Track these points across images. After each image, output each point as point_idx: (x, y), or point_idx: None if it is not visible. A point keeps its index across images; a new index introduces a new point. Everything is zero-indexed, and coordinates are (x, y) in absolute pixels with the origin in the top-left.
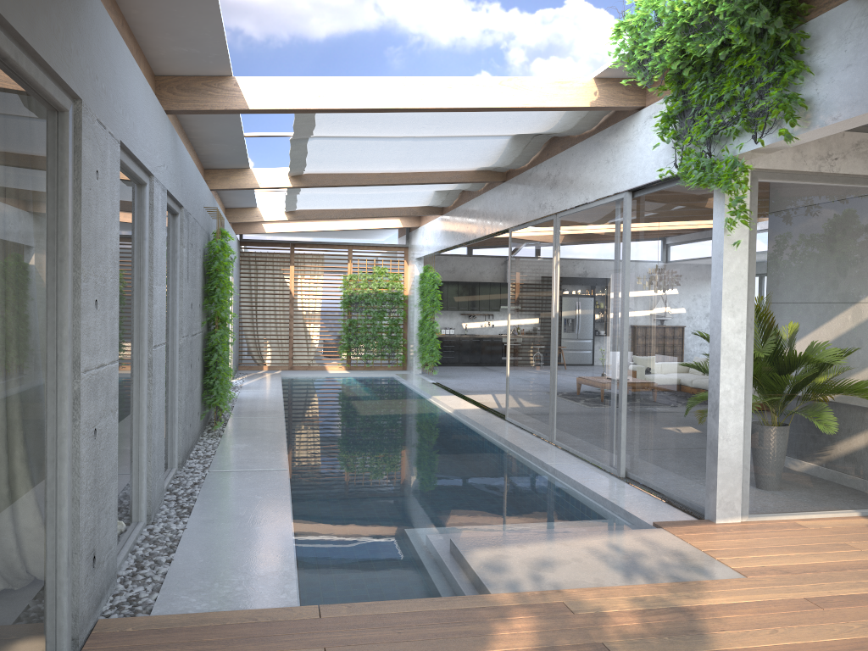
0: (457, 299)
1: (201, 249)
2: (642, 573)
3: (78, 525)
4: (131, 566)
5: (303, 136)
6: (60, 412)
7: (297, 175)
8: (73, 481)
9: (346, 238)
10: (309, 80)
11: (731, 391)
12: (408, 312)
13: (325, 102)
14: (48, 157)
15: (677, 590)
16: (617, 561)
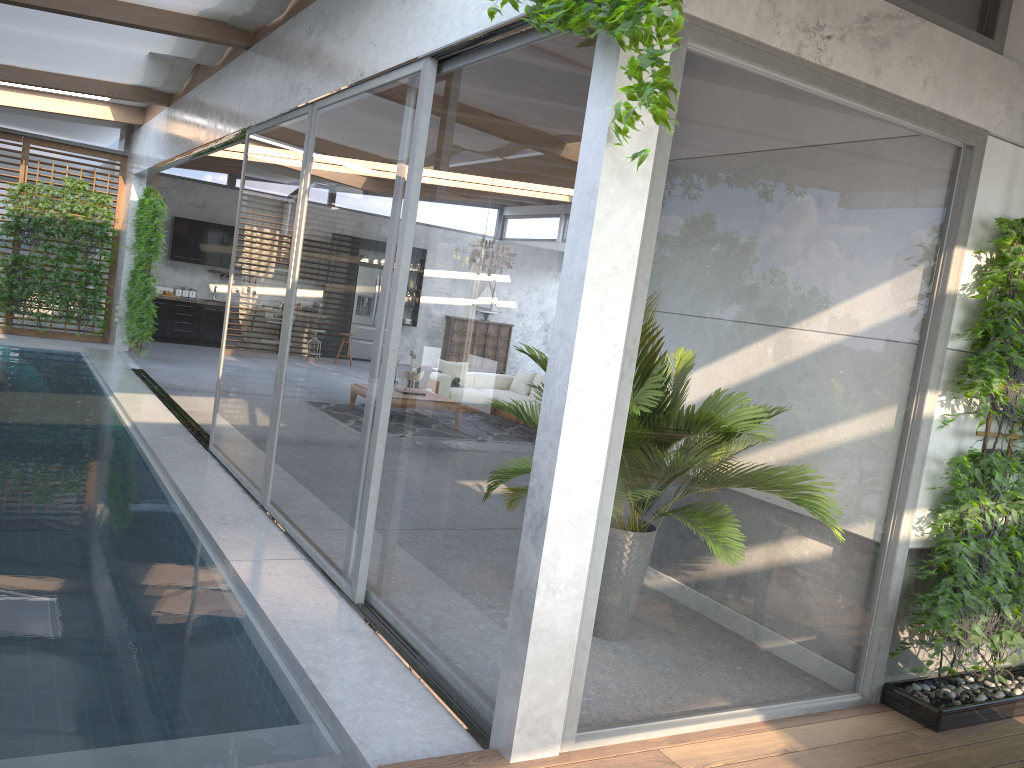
0: (204, 248)
1: None
2: None
3: None
4: None
5: None
6: None
7: None
8: None
9: (20, 124)
10: None
11: (577, 489)
12: (118, 256)
13: None
14: None
15: None
16: None
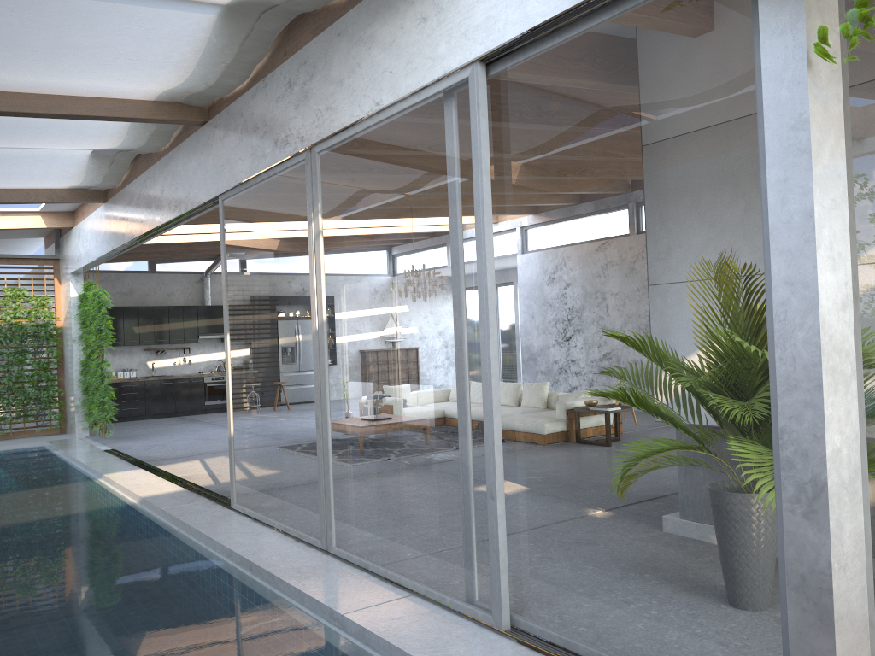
0: (138, 330)
1: None
2: None
3: None
4: None
5: None
6: None
7: None
8: None
9: None
10: None
11: (843, 449)
12: (64, 350)
13: None
14: None
15: None
16: None
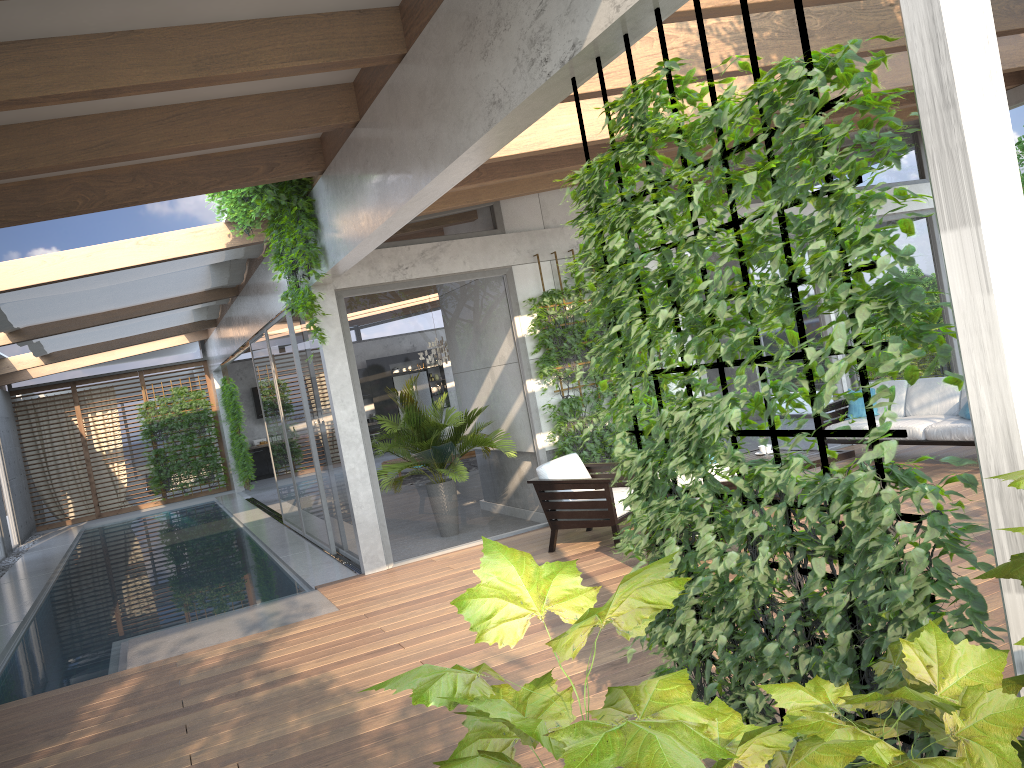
0: None
1: None
2: (262, 627)
3: None
4: None
5: None
6: None
7: (16, 330)
8: None
9: (134, 364)
10: None
11: (356, 467)
12: (220, 428)
13: None
14: None
15: (275, 631)
16: (251, 623)
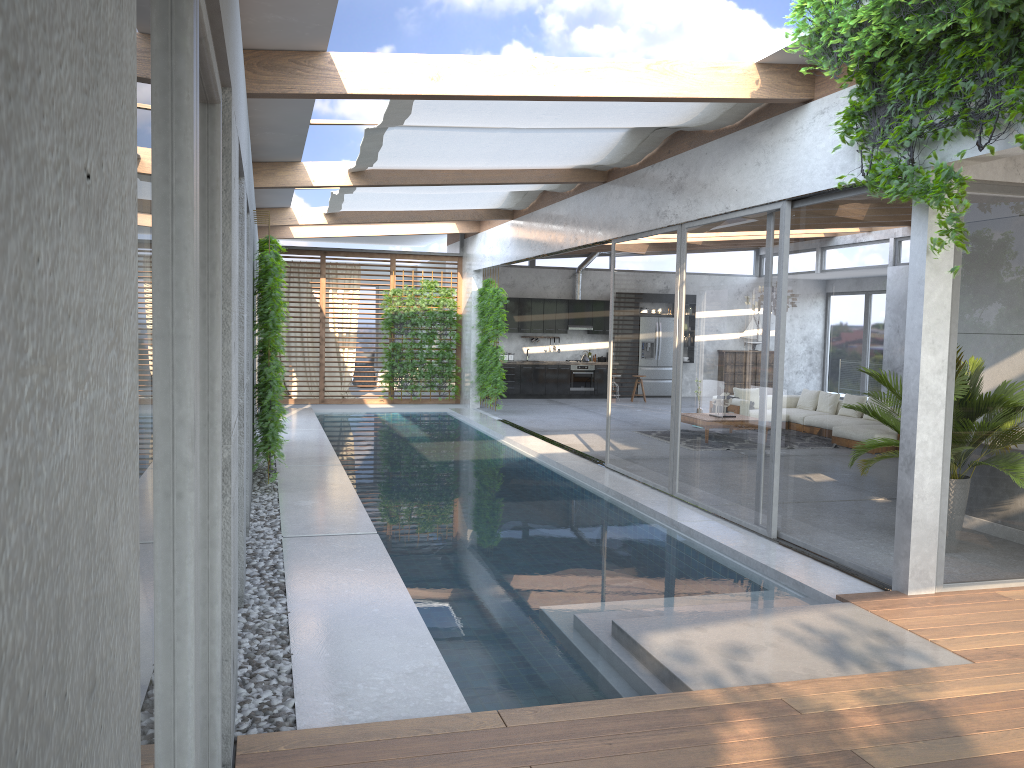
0: (517, 319)
1: (252, 263)
2: (853, 660)
3: (229, 626)
4: (244, 664)
5: (390, 125)
6: (211, 487)
7: (359, 172)
8: (223, 572)
9: (388, 245)
10: (420, 59)
11: (929, 441)
12: (462, 334)
13: (439, 86)
14: (205, 163)
15: (904, 681)
16: (818, 645)
